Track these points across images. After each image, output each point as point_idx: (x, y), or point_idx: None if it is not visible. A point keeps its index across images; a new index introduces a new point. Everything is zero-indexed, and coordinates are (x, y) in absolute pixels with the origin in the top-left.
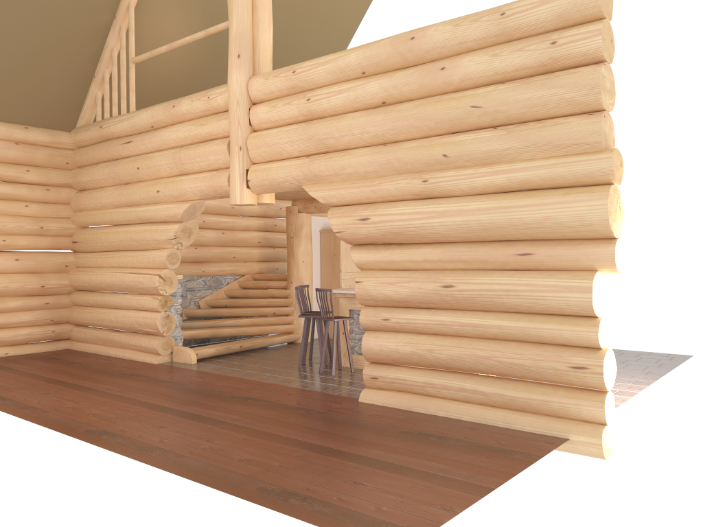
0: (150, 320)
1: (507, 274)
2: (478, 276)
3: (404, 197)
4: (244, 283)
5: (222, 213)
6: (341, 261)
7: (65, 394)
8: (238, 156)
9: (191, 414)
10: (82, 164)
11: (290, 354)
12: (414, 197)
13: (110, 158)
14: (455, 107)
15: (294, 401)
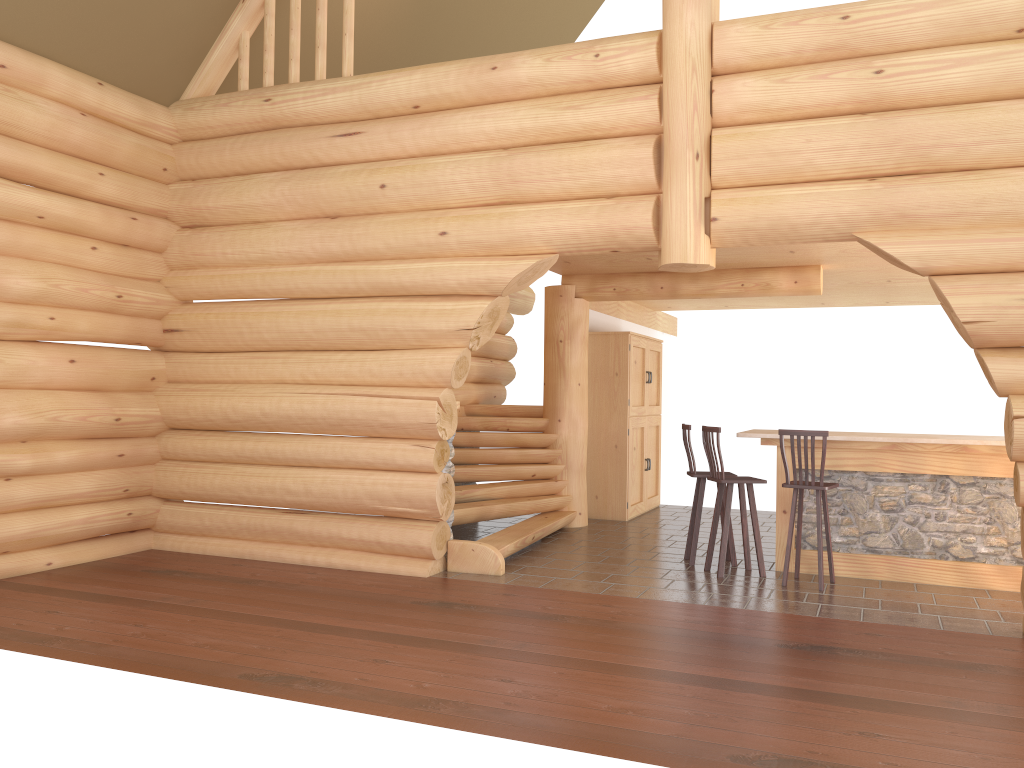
0: (412, 489)
1: None
2: None
3: None
4: (463, 421)
5: None
6: (630, 386)
7: (423, 659)
8: (693, 171)
9: (828, 694)
10: (195, 174)
11: (622, 550)
12: None
13: (282, 165)
14: None
15: (921, 649)
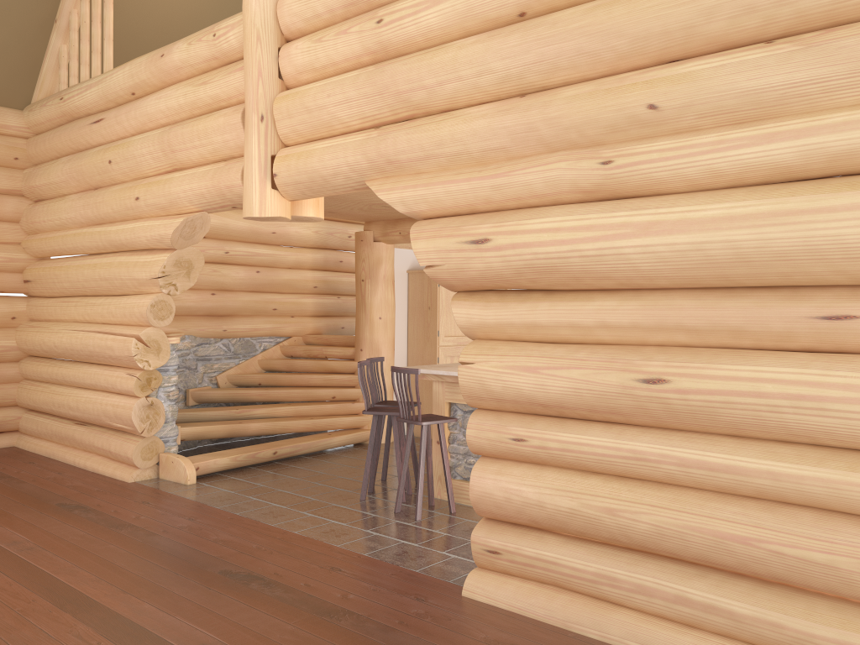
0: (122, 410)
1: (794, 361)
2: (724, 361)
3: (559, 199)
4: (290, 350)
5: (256, 241)
6: (439, 319)
7: None
8: (258, 132)
9: (127, 623)
10: (38, 160)
11: (352, 468)
12: (581, 198)
13: (75, 149)
14: (678, 2)
15: (337, 589)
